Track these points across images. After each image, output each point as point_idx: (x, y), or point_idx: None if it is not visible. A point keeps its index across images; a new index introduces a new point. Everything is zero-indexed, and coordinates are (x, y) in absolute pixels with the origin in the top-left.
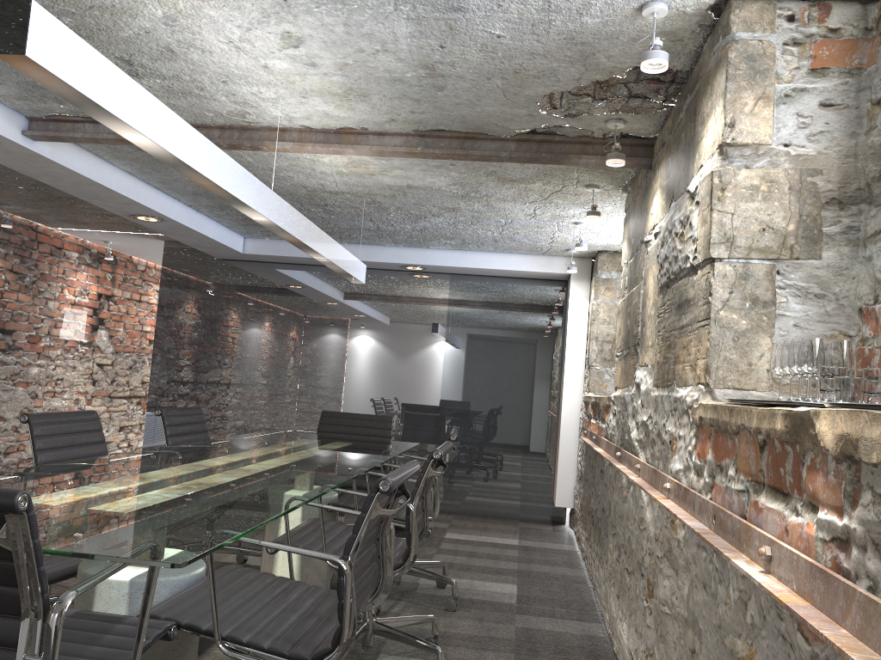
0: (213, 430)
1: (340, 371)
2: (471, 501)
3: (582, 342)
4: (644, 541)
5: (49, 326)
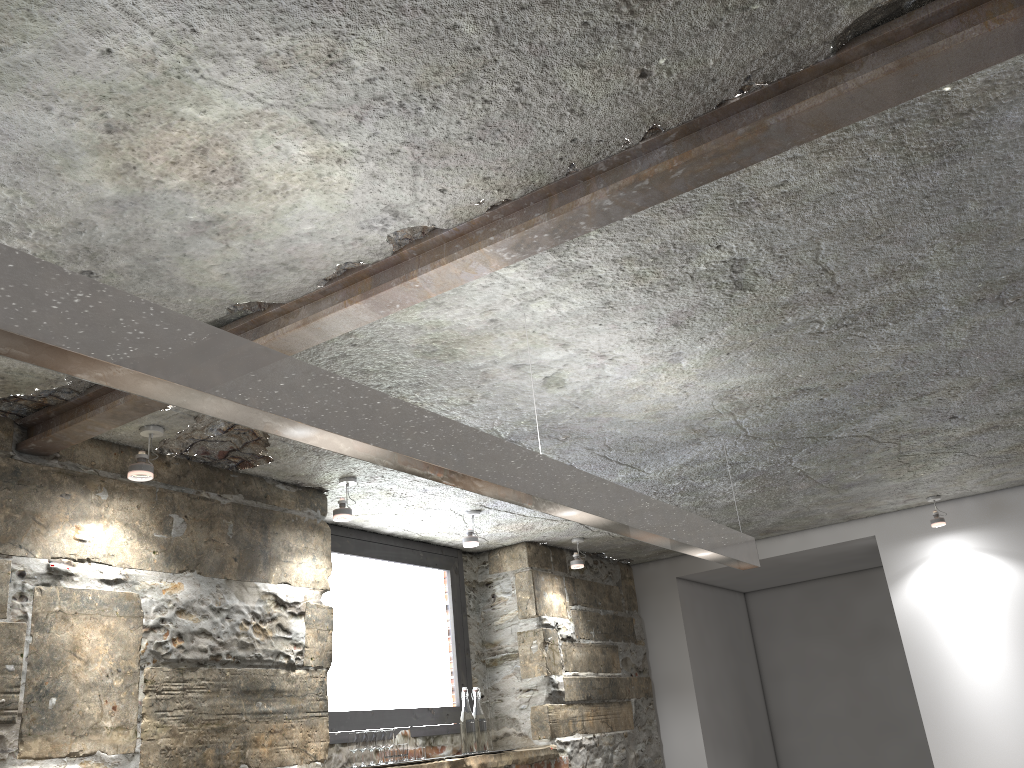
0: None
1: None
2: None
3: None
4: None
5: None
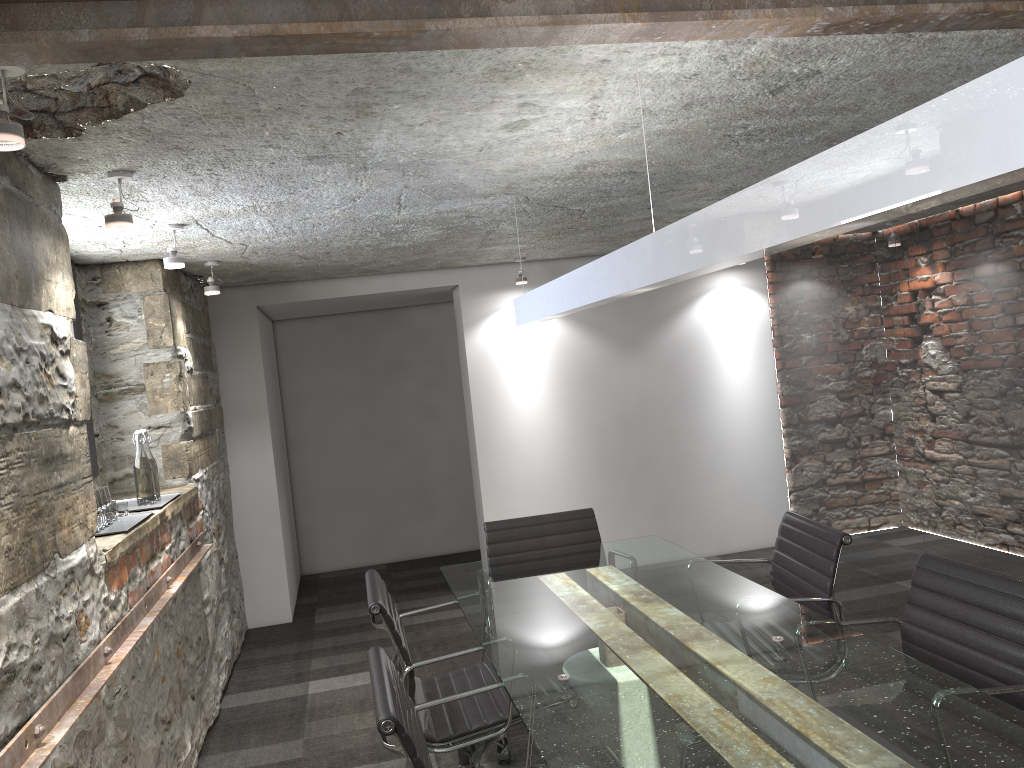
0: None
1: None
2: None
3: None
4: None
5: None
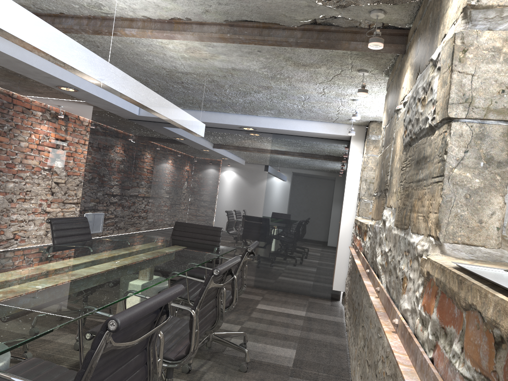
0: (119, 228)
1: (199, 194)
2: (279, 282)
3: (356, 182)
4: (380, 347)
5: (7, 157)
